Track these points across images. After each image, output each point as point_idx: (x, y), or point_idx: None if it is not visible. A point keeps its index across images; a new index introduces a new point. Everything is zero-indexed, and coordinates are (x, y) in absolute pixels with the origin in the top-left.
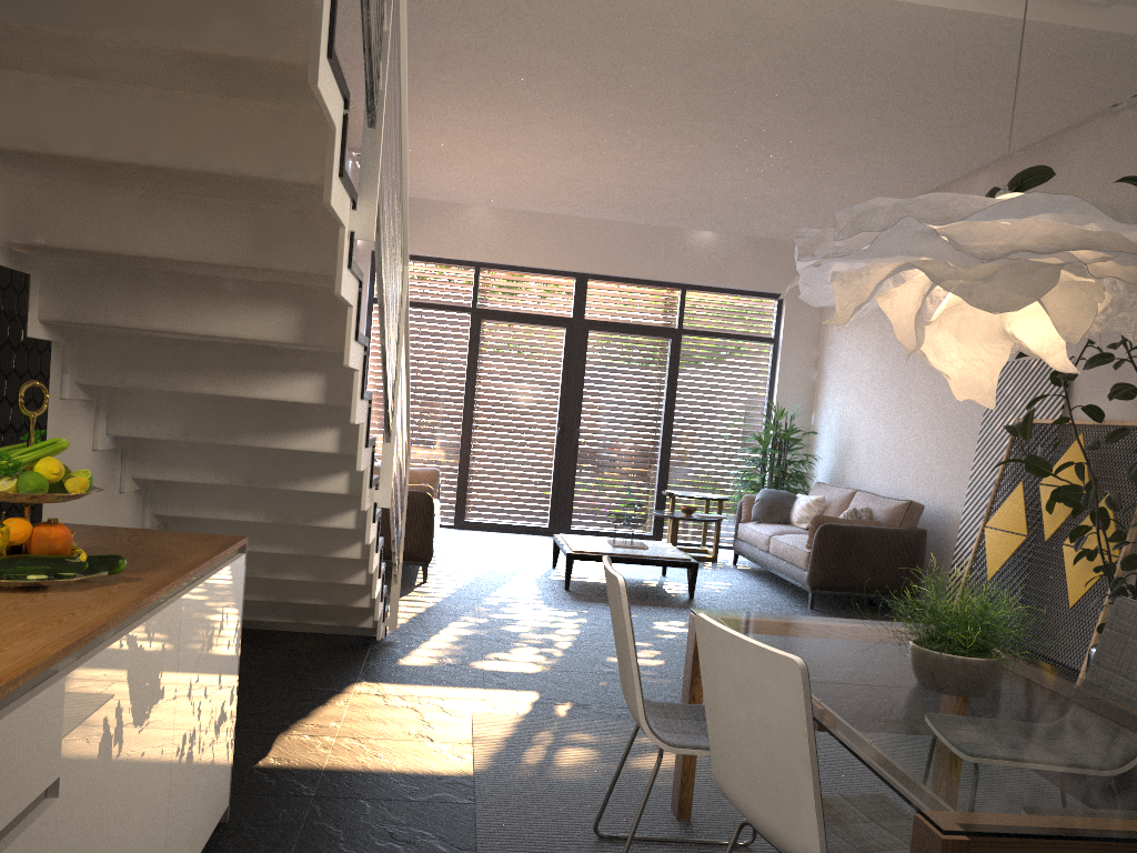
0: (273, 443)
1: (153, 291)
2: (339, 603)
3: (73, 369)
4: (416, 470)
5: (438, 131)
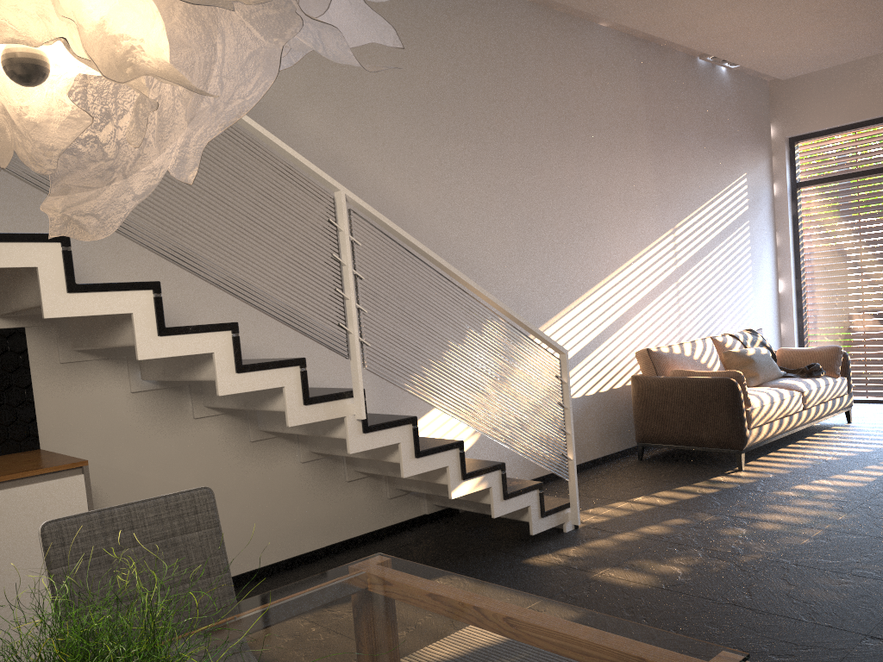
0: (193, 376)
1: (9, 283)
2: (472, 499)
3: (67, 341)
4: (814, 349)
5: (716, 8)
